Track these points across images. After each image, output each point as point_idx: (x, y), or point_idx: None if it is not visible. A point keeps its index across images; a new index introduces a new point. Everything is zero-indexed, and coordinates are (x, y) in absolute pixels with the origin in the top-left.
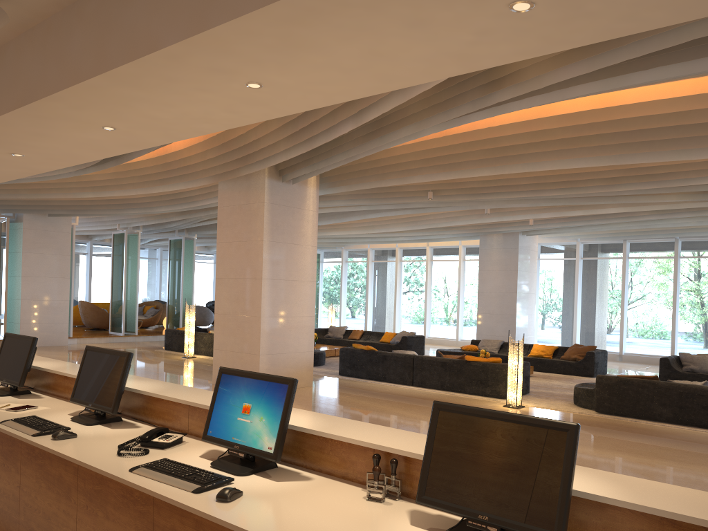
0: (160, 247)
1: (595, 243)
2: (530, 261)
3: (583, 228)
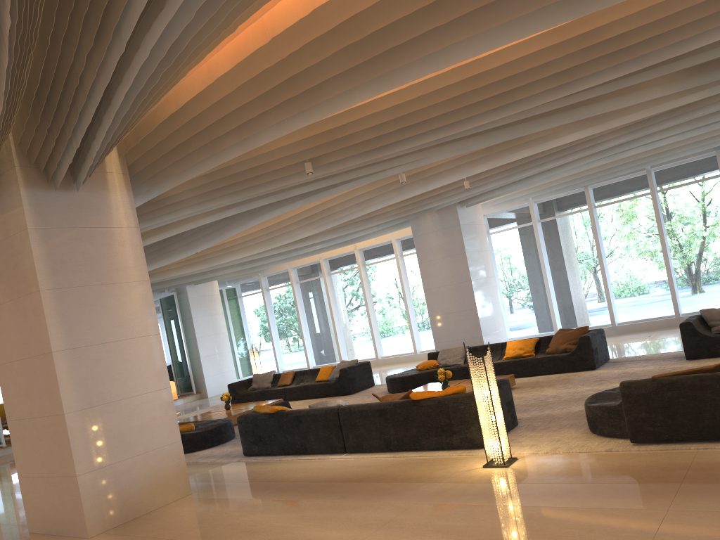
0: None
1: (551, 198)
2: (479, 238)
3: (534, 179)
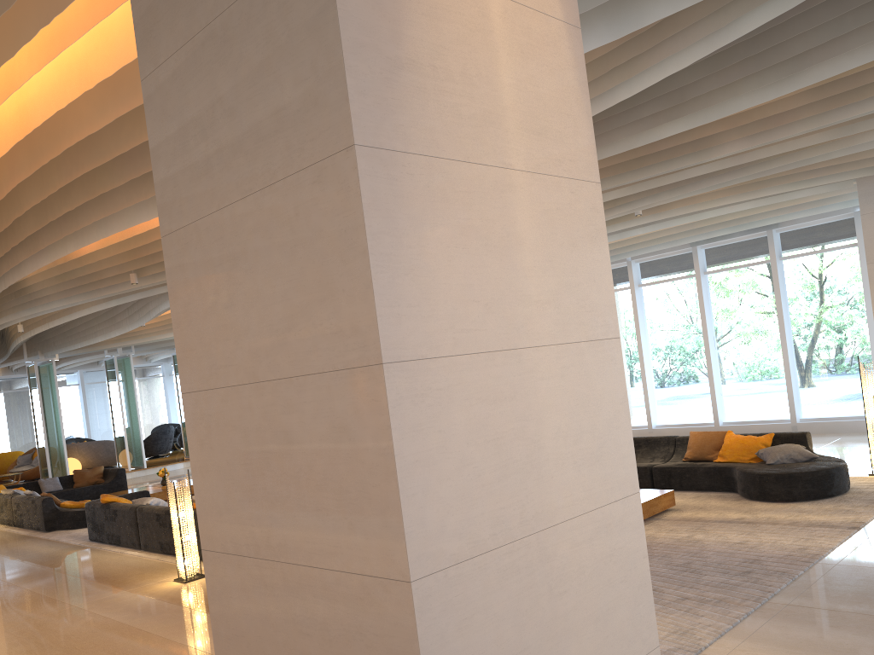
0: (78, 370)
1: None
2: None
3: None
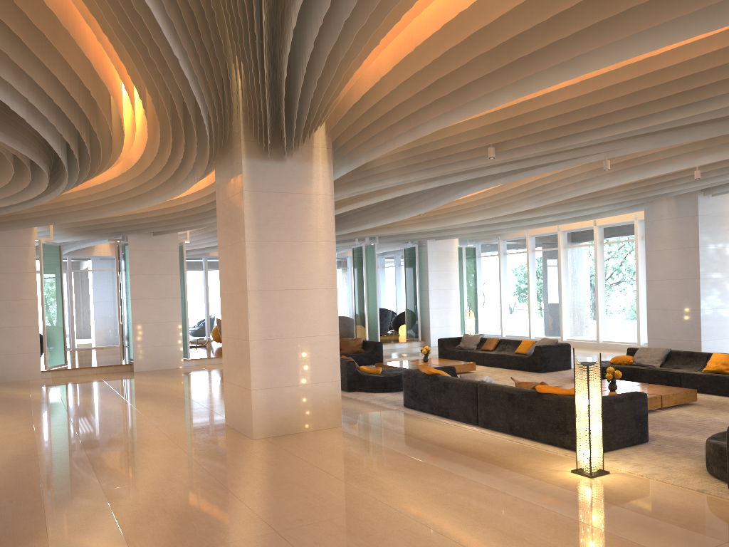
0: None
1: None
2: (722, 232)
3: None
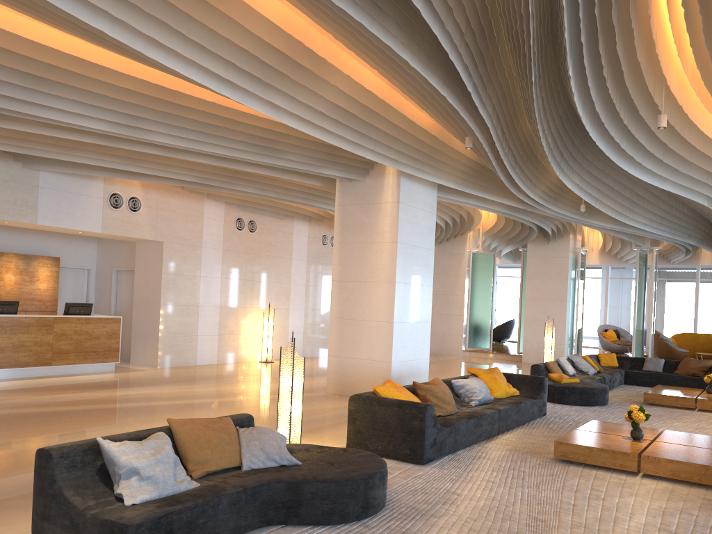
0: None
1: None
2: None
3: None
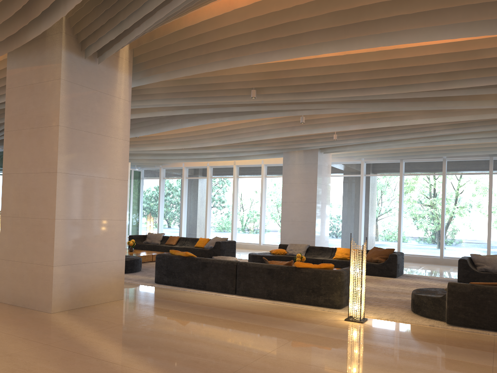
0: None
1: (376, 162)
2: (326, 176)
3: (376, 145)
